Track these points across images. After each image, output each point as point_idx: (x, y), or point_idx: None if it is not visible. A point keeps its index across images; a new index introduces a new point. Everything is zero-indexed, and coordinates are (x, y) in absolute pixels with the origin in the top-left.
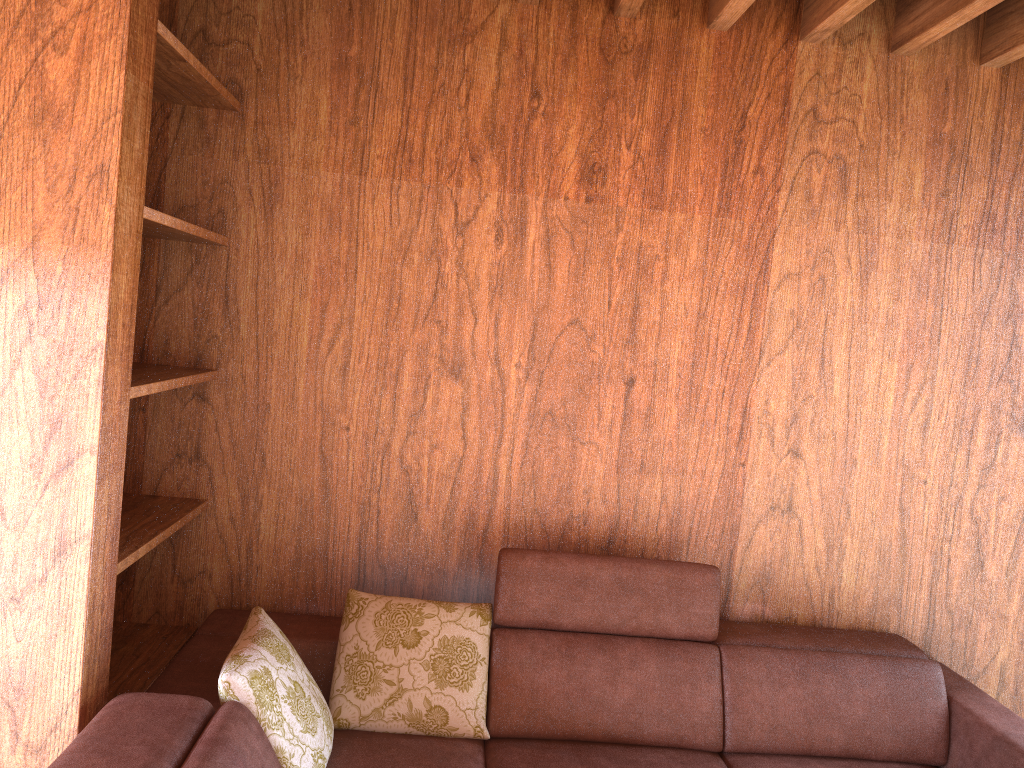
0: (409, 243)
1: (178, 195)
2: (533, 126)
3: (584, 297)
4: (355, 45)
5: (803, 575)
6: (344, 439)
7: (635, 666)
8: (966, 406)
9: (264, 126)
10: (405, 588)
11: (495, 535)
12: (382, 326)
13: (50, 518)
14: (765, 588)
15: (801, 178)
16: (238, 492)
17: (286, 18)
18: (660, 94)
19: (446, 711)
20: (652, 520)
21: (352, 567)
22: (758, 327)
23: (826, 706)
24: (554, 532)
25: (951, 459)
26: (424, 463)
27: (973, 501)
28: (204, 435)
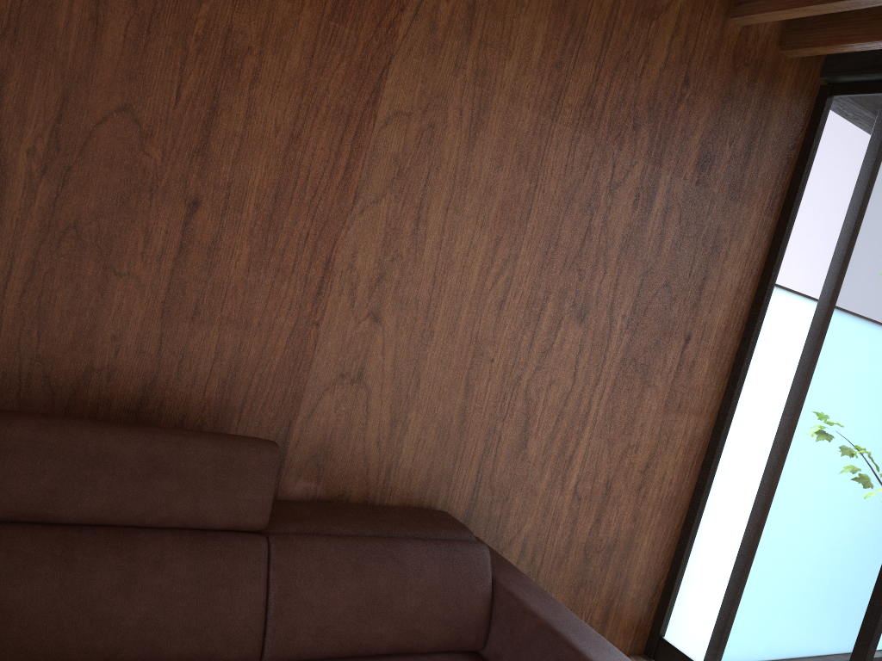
0: None
1: None
2: None
3: (144, 78)
4: None
5: (363, 450)
6: None
7: (160, 569)
8: (539, 289)
9: None
10: None
11: None
12: None
13: None
14: (322, 463)
15: (429, 3)
16: None
17: None
18: None
19: None
20: (201, 380)
21: None
22: (357, 167)
23: (380, 600)
24: (63, 387)
25: (518, 339)
26: None
27: (529, 382)
28: None
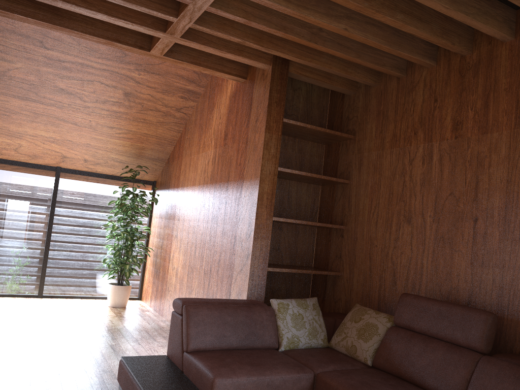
0: (395, 171)
1: (340, 169)
2: (435, 113)
3: (455, 181)
4: (382, 105)
5: None
6: (375, 250)
7: (433, 351)
8: None
9: (359, 141)
10: (391, 314)
11: (422, 294)
12: (387, 205)
13: (247, 248)
14: None
15: None
16: (348, 270)
17: (365, 104)
18: (484, 81)
19: (356, 348)
20: (488, 293)
21: (376, 302)
22: None
23: None
24: (444, 295)
25: None
26: (398, 260)
27: None
28: (342, 249)
